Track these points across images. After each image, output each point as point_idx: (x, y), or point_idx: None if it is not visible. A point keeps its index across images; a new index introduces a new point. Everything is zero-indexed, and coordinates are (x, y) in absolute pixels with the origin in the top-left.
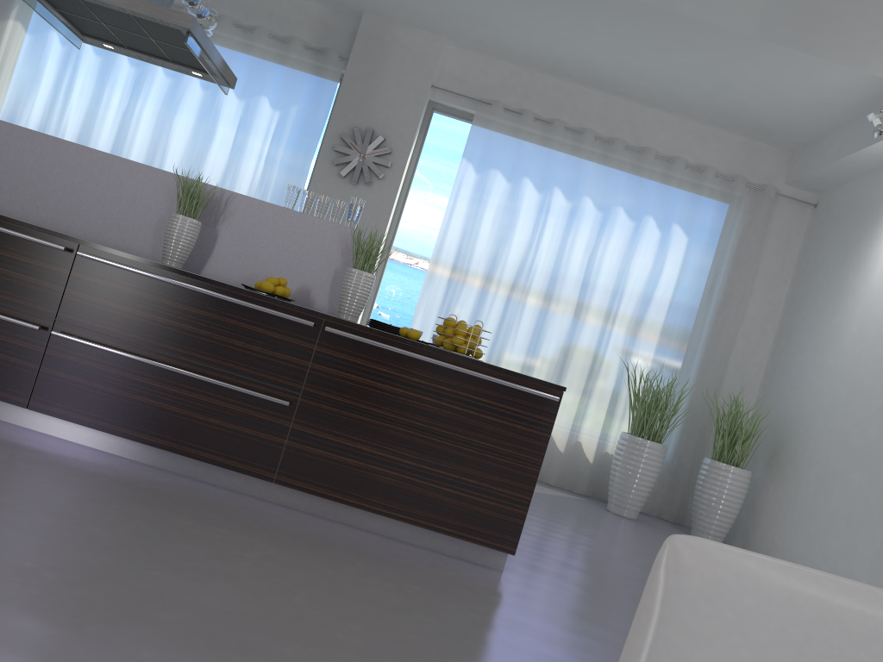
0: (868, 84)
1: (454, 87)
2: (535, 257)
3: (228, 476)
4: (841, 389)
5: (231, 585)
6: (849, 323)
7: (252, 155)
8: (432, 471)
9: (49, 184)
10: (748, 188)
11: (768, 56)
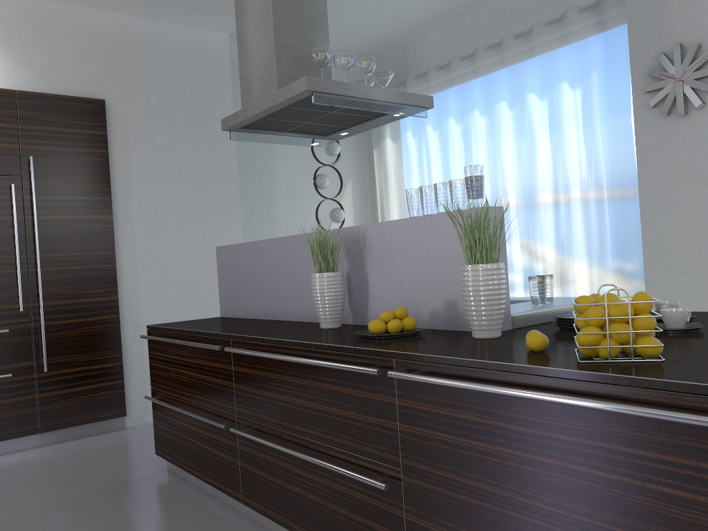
0: None
1: None
2: None
3: None
4: None
5: None
6: None
7: (572, 144)
8: None
9: (269, 281)
10: None
11: None
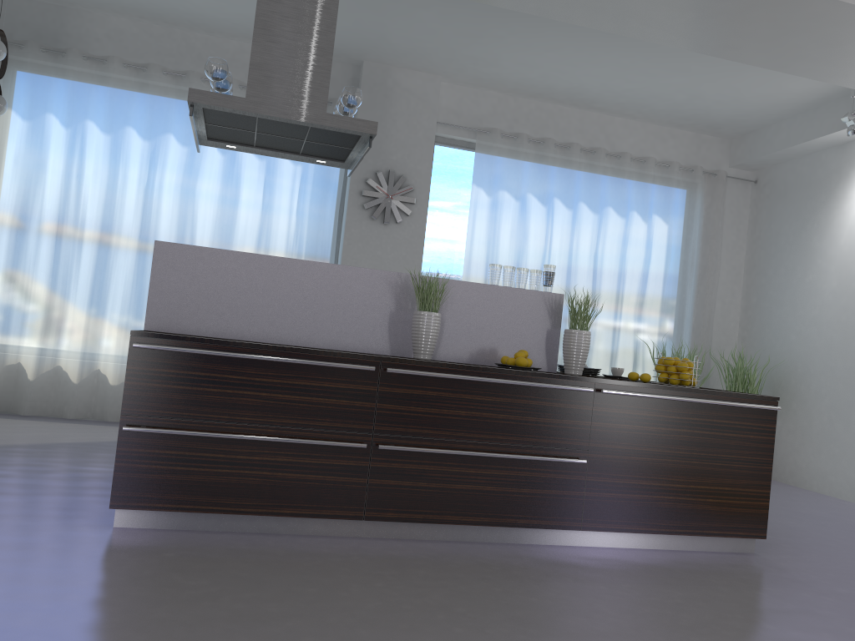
0: (824, 89)
1: (452, 120)
2: (549, 263)
3: (537, 533)
4: (833, 334)
5: (731, 630)
6: (826, 280)
7: (281, 211)
8: (697, 488)
9: (283, 303)
10: (703, 175)
11: (749, 74)
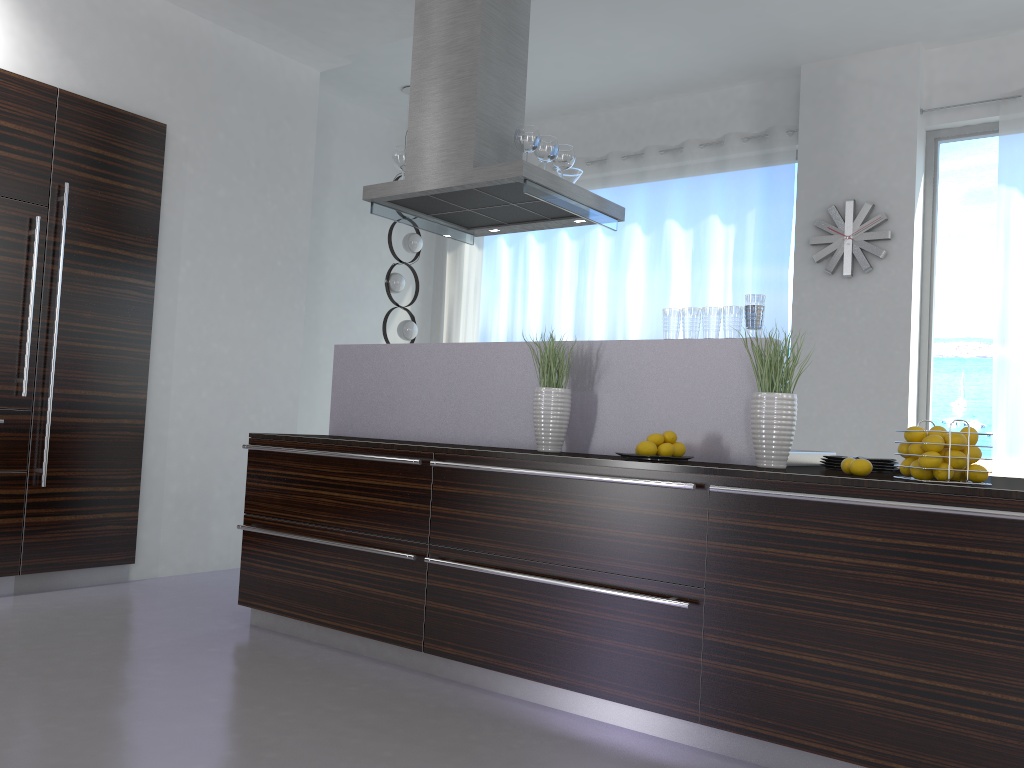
0: None
1: (955, 98)
2: None
3: (646, 716)
4: None
5: None
6: None
7: (716, 287)
8: (935, 687)
9: (431, 395)
10: None
11: None
